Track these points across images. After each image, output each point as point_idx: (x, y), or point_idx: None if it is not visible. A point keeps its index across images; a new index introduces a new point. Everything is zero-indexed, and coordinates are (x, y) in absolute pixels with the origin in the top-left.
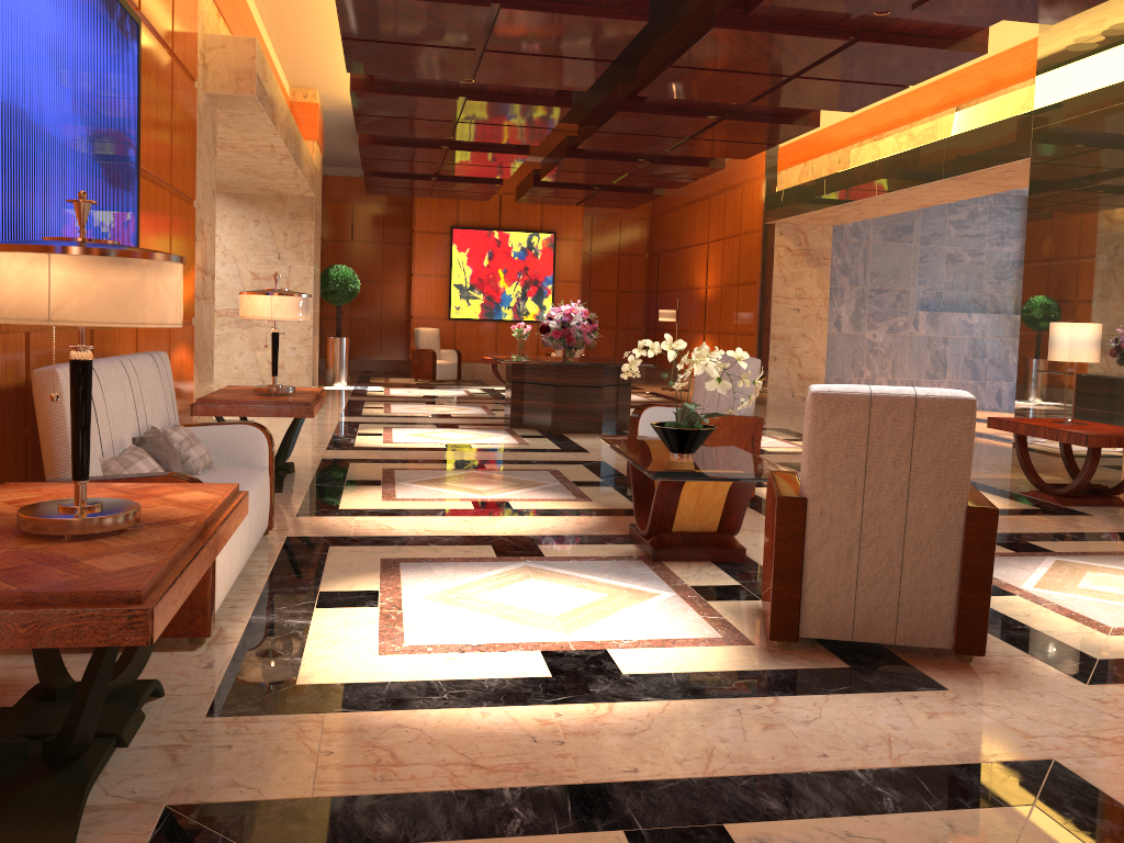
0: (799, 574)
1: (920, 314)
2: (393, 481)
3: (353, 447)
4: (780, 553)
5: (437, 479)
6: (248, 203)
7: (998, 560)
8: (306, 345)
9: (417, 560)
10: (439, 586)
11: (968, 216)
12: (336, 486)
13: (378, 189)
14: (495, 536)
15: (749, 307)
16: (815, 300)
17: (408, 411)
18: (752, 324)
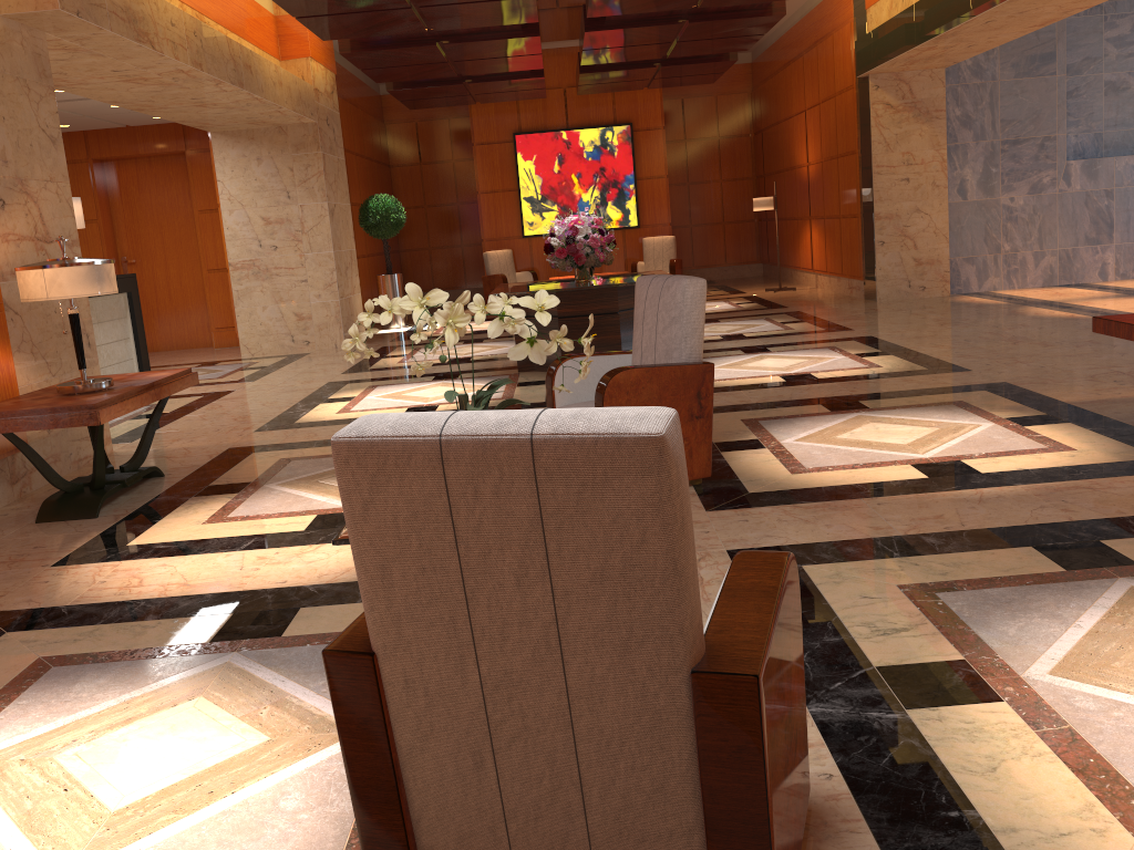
0: (394, 796)
1: (1072, 165)
2: (264, 482)
3: (292, 424)
4: (353, 757)
5: (324, 473)
6: (247, 140)
7: (1022, 595)
8: (332, 290)
9: (84, 659)
10: (33, 729)
11: (1133, 29)
12: (179, 500)
13: (416, 102)
14: (263, 590)
15: (850, 184)
16: (928, 164)
17: (429, 357)
18: (854, 203)
